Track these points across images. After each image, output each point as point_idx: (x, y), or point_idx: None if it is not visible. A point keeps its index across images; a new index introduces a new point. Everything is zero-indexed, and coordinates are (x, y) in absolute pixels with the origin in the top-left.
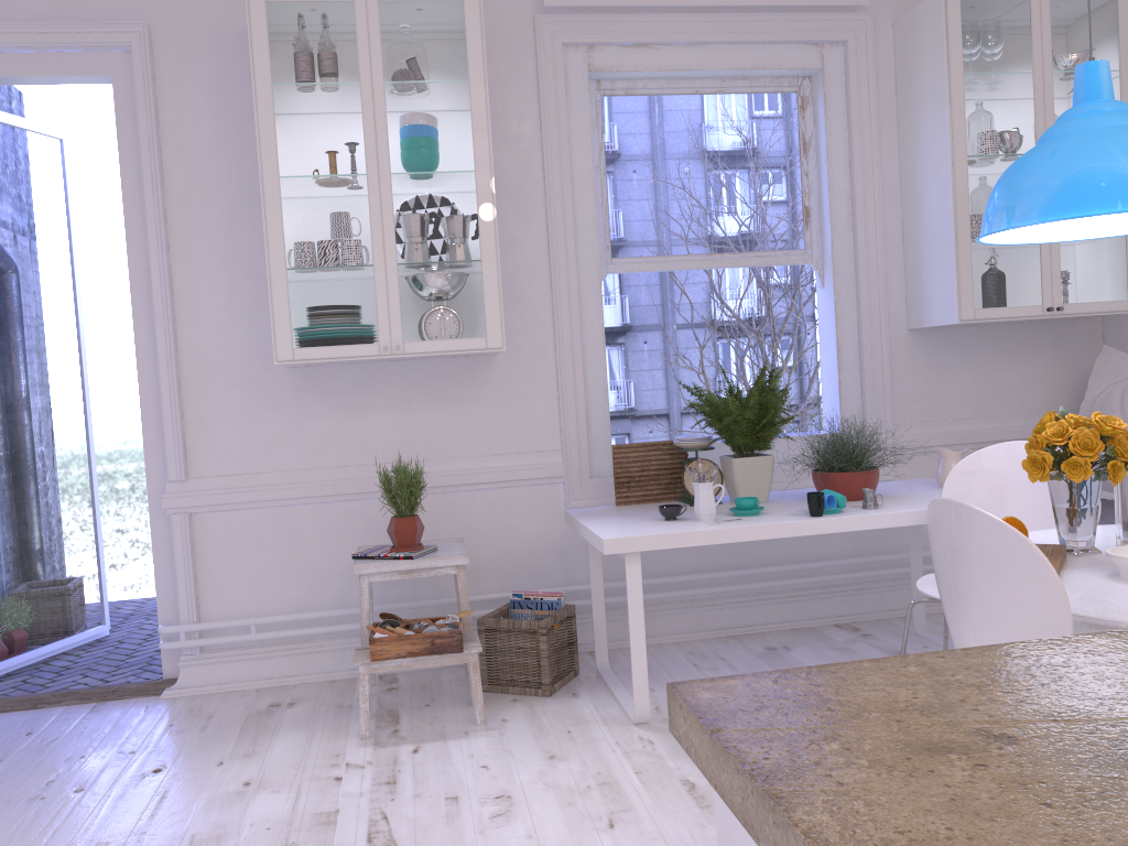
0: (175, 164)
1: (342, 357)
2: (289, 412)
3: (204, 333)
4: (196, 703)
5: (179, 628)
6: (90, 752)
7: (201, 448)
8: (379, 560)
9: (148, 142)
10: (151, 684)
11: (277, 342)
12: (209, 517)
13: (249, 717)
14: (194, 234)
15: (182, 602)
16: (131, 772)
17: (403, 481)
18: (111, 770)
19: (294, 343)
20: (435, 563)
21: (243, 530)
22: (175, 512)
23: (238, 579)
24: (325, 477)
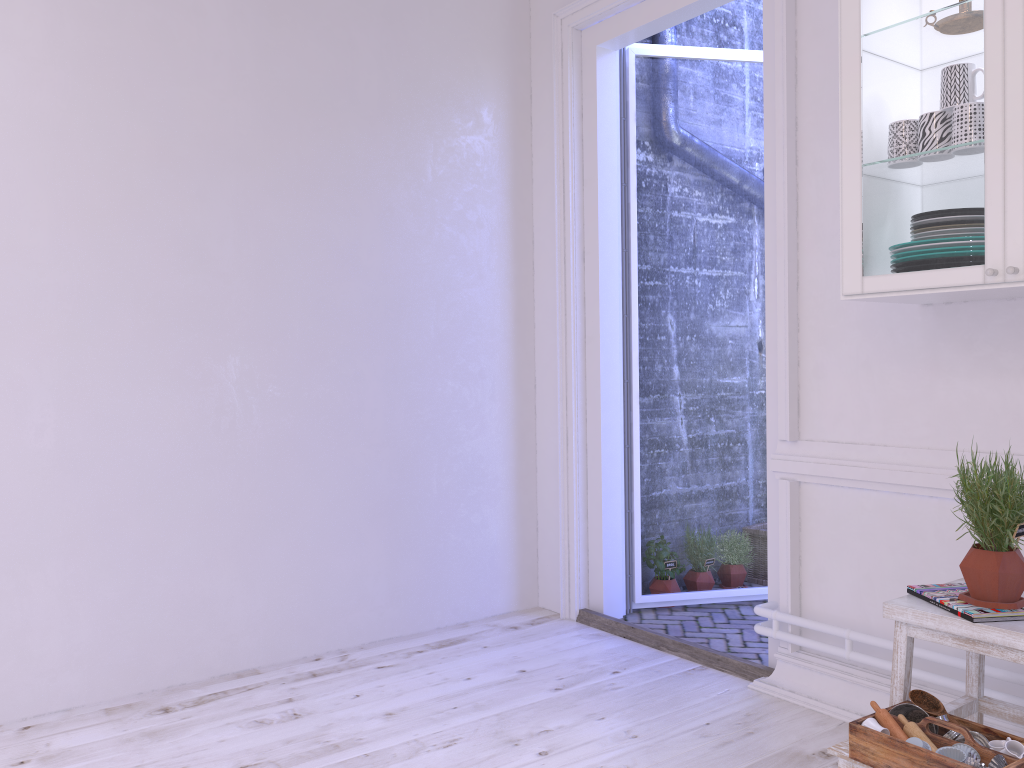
0: (809, 57)
1: (926, 288)
2: (917, 367)
3: (826, 262)
4: (766, 709)
5: (770, 614)
6: (613, 717)
7: (814, 405)
8: (931, 606)
9: (781, 38)
10: (750, 667)
11: (842, 268)
12: (817, 490)
13: (778, 755)
14: (823, 139)
15: (781, 584)
16: (598, 759)
17: (977, 491)
18: (592, 746)
19: (864, 269)
20: (1011, 641)
21: (853, 515)
22: (782, 477)
23: (843, 576)
24: (959, 464)
